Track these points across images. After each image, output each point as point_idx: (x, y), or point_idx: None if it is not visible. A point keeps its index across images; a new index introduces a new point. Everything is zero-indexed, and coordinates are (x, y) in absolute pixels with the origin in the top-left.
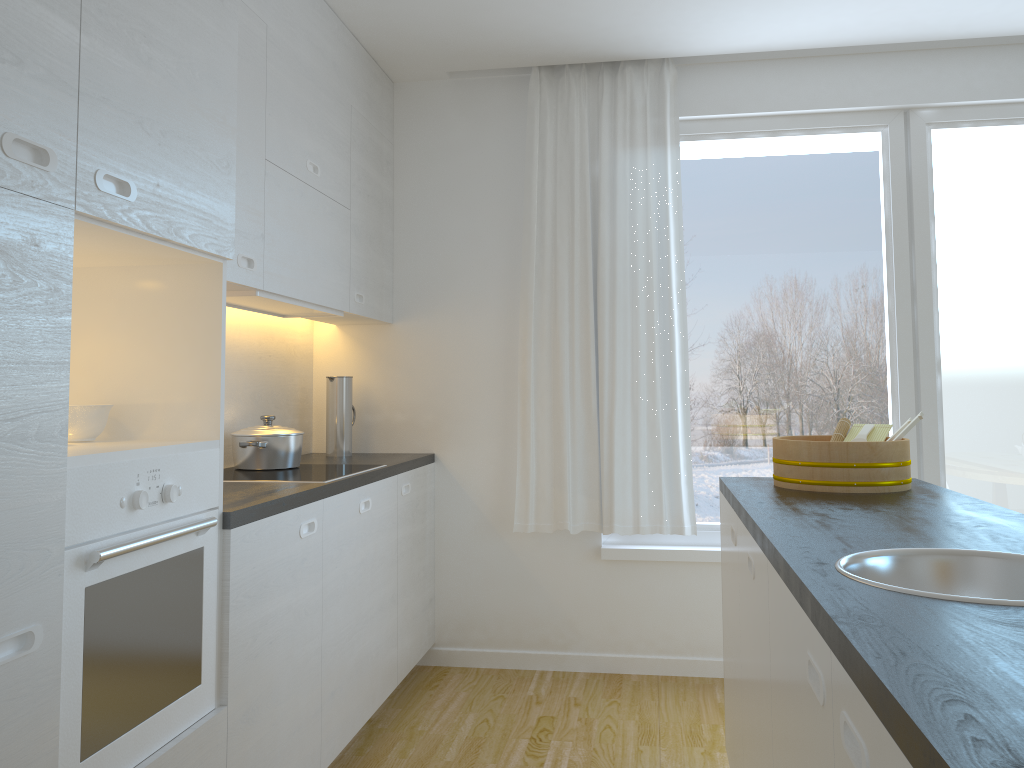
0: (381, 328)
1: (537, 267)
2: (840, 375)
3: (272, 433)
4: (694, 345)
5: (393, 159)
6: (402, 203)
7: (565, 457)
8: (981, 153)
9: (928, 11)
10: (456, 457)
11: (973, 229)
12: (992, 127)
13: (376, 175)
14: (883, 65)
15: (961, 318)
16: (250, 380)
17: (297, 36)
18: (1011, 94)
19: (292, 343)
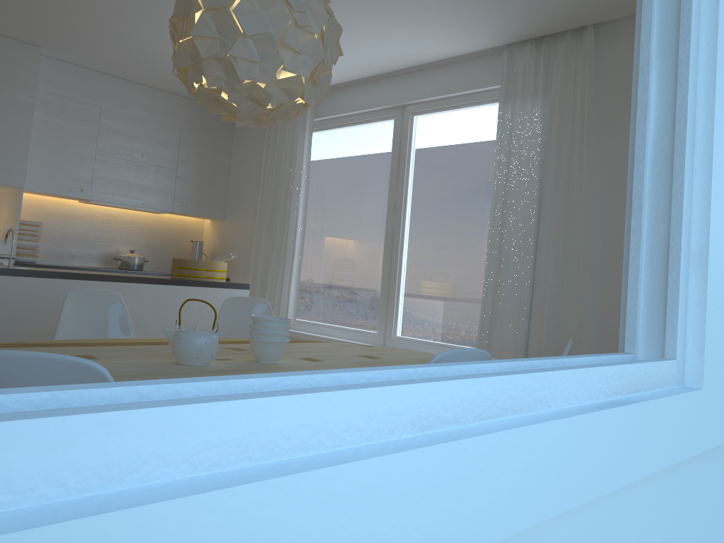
0: (221, 221)
1: (262, 194)
2: (366, 250)
3: (124, 255)
4: (318, 232)
5: (232, 146)
6: (232, 166)
7: (256, 282)
8: (434, 127)
9: (361, 59)
10: (235, 280)
11: (426, 171)
12: (441, 112)
13: (209, 154)
14: (390, 83)
15: (416, 220)
16: (145, 238)
17: (128, 106)
18: (439, 93)
19: (183, 226)
